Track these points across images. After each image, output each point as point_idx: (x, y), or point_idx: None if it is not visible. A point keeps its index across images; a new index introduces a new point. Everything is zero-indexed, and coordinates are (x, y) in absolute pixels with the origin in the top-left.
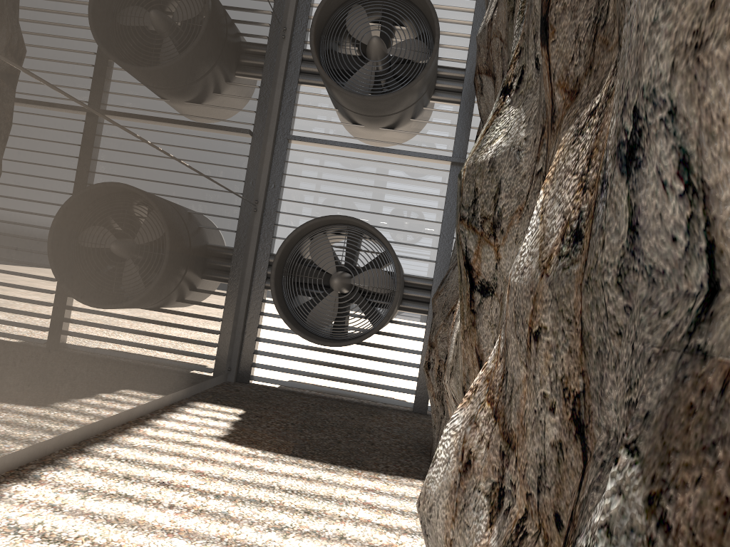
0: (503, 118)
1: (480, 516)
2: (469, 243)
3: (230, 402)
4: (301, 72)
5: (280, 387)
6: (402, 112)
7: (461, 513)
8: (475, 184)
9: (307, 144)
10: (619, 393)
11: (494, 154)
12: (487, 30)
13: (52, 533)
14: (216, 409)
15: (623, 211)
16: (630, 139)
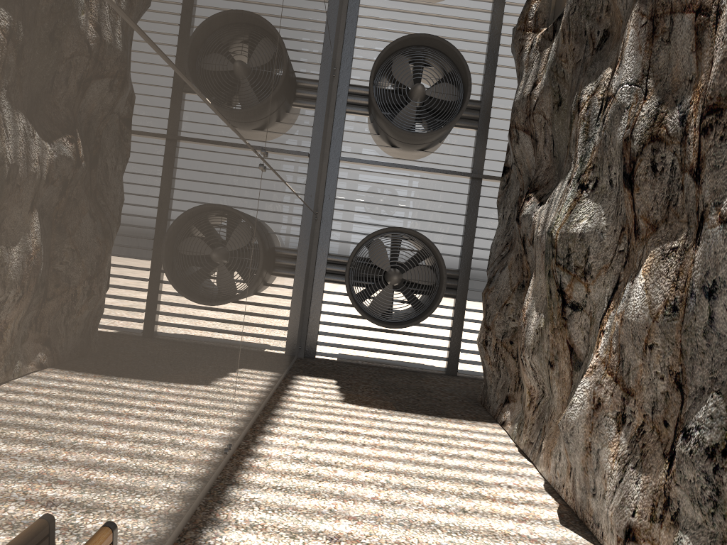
0: (584, 206)
1: (610, 428)
2: (563, 279)
3: (319, 374)
4: (347, 103)
5: (339, 360)
6: (436, 140)
7: (596, 428)
8: (568, 245)
9: (354, 163)
10: (704, 374)
11: (583, 230)
12: (526, 101)
13: (320, 461)
14: (316, 380)
15: (705, 310)
16: (710, 288)
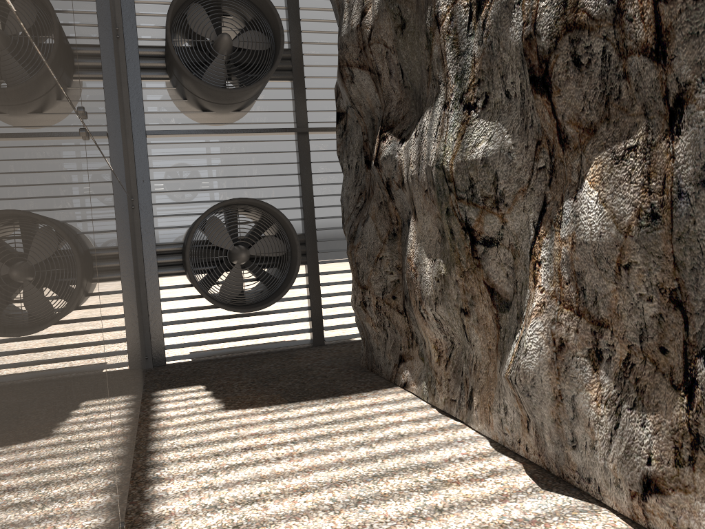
0: (477, 128)
1: (583, 369)
2: (469, 214)
3: (180, 383)
4: (140, 68)
5: (194, 360)
6: (254, 96)
7: (564, 373)
8: (469, 174)
9: (165, 136)
10: None
11: (484, 154)
12: (357, 33)
13: (240, 500)
14: (182, 392)
15: None
16: None
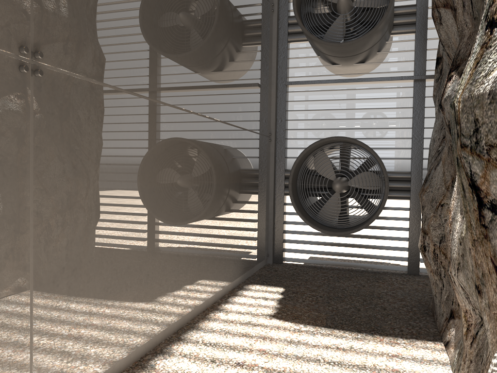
0: (495, 50)
1: None
2: (474, 168)
3: (272, 281)
4: (288, 33)
5: (305, 264)
6: (370, 48)
7: None
8: (475, 114)
9: (300, 86)
10: None
11: (493, 86)
12: None
13: None
14: (264, 290)
15: None
16: None
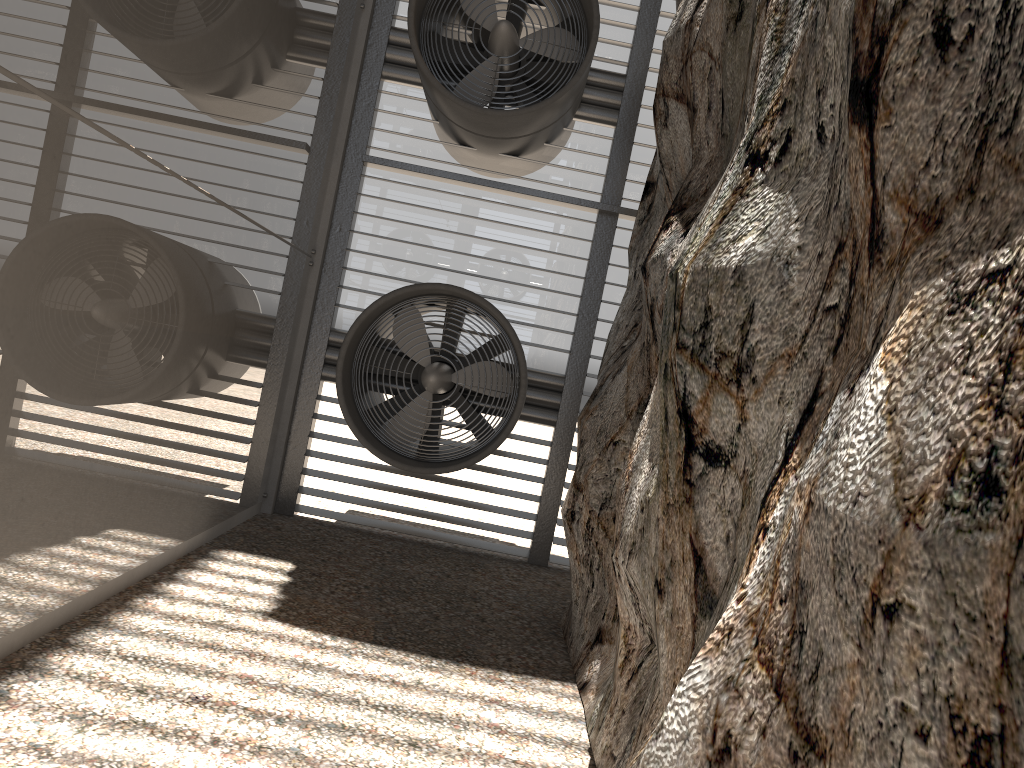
0: (753, 204)
1: None
2: (691, 385)
3: (271, 549)
4: (385, 61)
5: (338, 523)
6: (535, 134)
7: None
8: (708, 299)
9: (391, 171)
10: None
11: (743, 260)
12: (684, 35)
13: None
14: (253, 563)
15: None
16: None
